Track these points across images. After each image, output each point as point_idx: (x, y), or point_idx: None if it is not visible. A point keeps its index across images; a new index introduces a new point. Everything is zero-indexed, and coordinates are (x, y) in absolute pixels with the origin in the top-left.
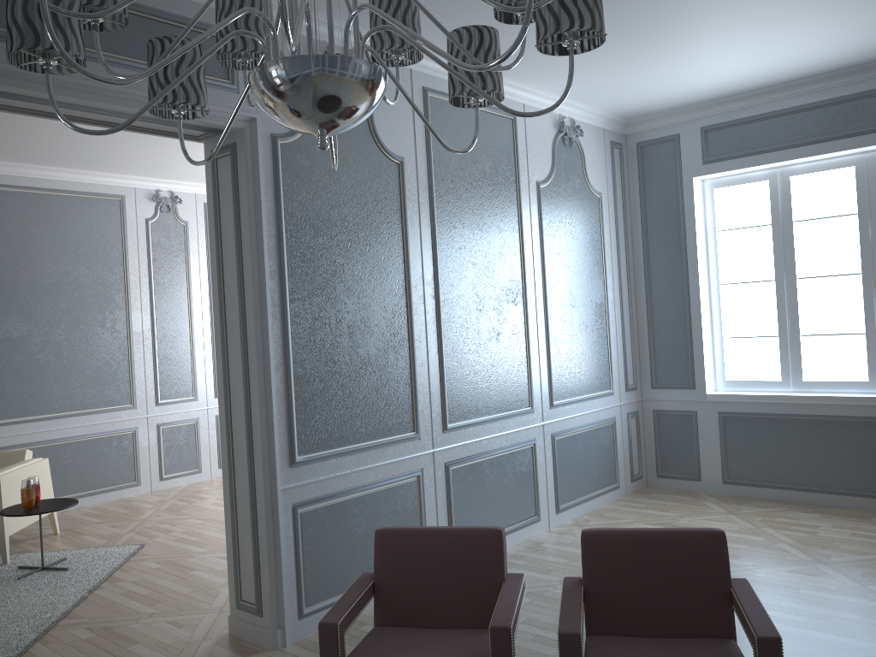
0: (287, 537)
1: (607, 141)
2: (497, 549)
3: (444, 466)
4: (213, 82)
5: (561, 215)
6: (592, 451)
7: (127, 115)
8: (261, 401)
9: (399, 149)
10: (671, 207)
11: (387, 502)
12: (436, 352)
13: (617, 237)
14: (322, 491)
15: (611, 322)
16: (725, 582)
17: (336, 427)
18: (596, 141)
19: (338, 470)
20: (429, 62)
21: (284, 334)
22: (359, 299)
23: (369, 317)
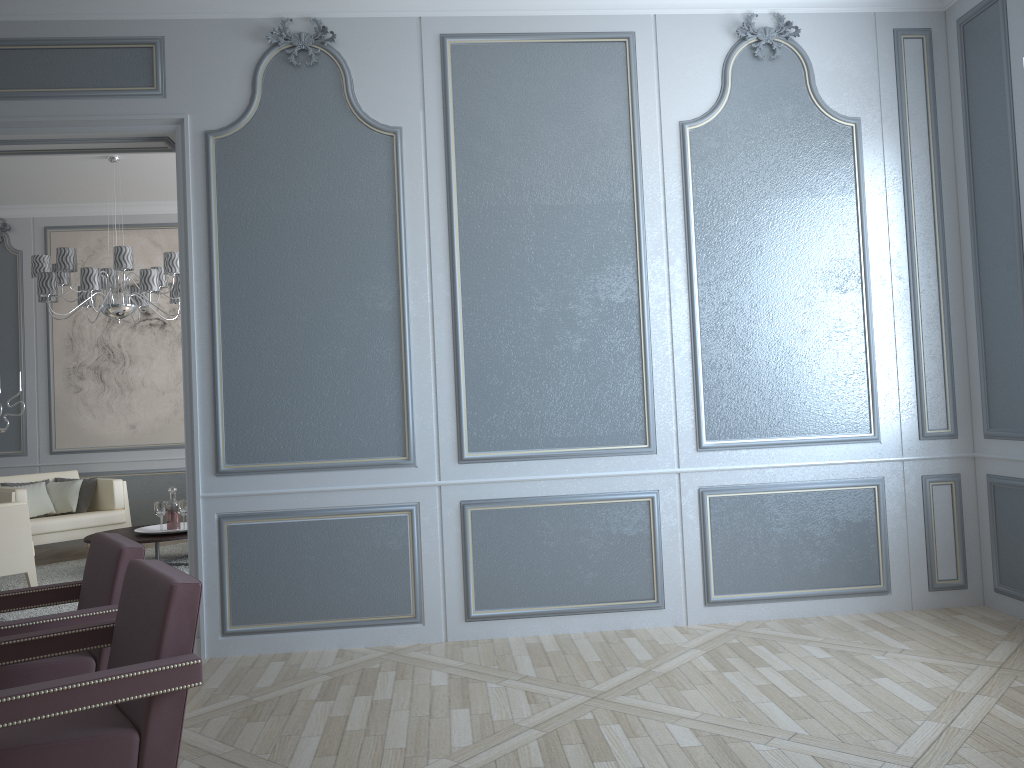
0: (208, 547)
1: (885, 31)
2: (113, 568)
3: (458, 505)
4: (133, 93)
5: (742, 164)
6: (809, 525)
7: (63, 140)
8: (185, 405)
9: (395, 118)
10: (999, 118)
11: (357, 534)
12: (450, 363)
13: (905, 185)
14: (258, 507)
15: (878, 325)
16: (154, 651)
17: (281, 440)
18: (850, 37)
19: (282, 488)
20: (447, 1)
21: (212, 338)
22: (322, 299)
23: (336, 319)
